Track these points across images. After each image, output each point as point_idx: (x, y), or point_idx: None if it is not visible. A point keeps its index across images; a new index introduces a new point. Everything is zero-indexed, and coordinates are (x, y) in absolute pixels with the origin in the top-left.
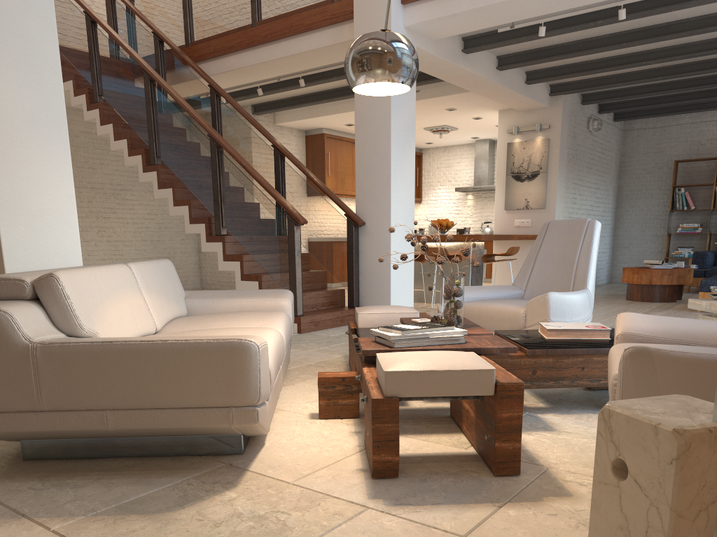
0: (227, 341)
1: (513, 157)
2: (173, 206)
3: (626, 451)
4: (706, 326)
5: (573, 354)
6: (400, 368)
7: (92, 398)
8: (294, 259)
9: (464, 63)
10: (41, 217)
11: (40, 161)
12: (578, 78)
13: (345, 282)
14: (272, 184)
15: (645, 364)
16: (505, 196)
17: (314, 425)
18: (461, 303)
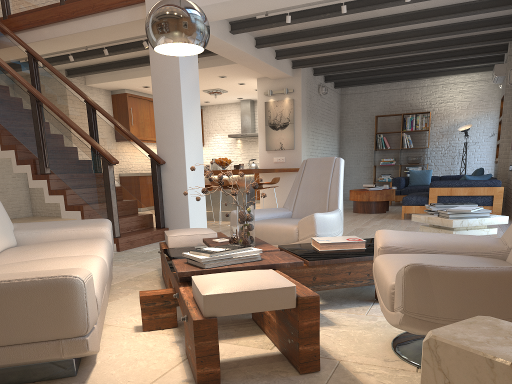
0: (52, 279)
1: (269, 112)
2: (1, 150)
3: (457, 380)
4: (441, 238)
5: (342, 263)
6: (216, 292)
7: None
8: (110, 192)
9: (232, 41)
10: None
11: None
12: (311, 56)
13: (152, 208)
14: (87, 132)
15: (422, 278)
16: (266, 140)
17: (139, 338)
18: (253, 226)
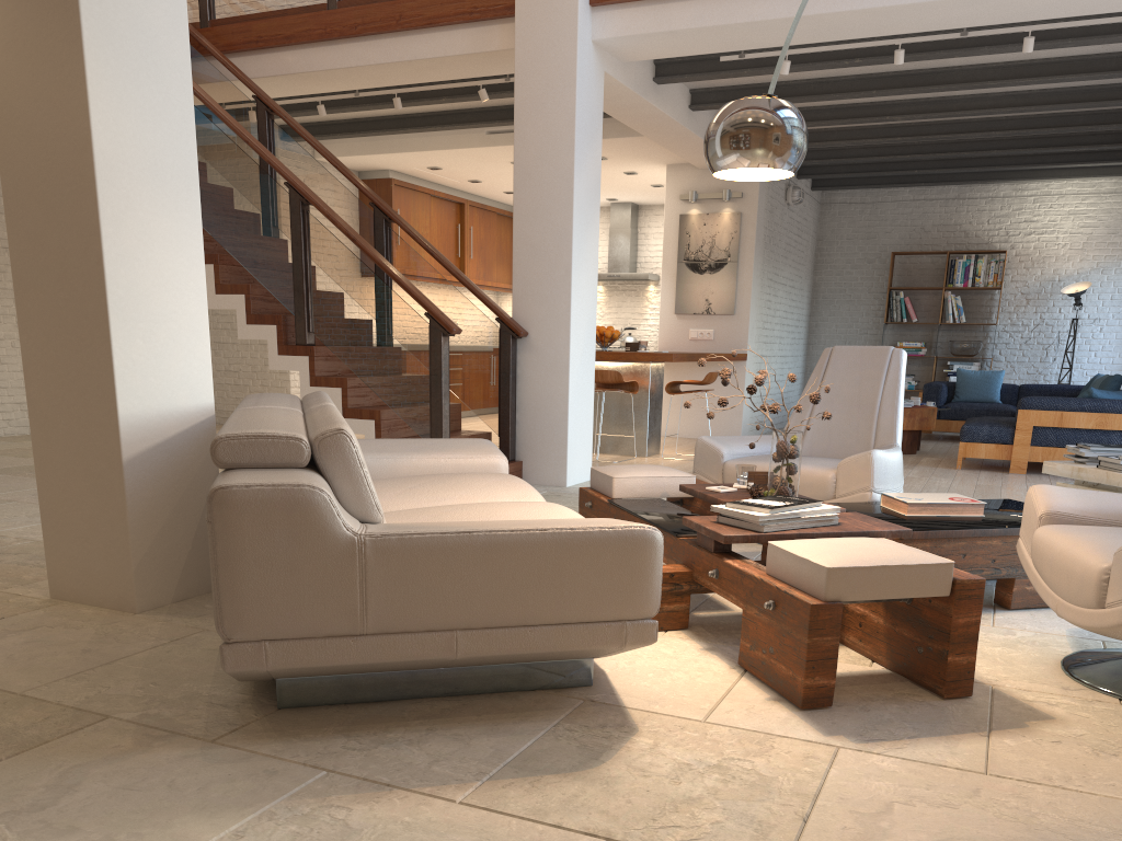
0: (627, 530)
1: (688, 237)
2: (216, 294)
3: None
4: None
5: (954, 537)
6: (844, 564)
7: (438, 614)
8: (440, 387)
9: (655, 99)
10: (164, 325)
11: (165, 234)
12: None
13: (494, 421)
14: (369, 264)
15: None
16: (676, 293)
17: None
18: (799, 468)
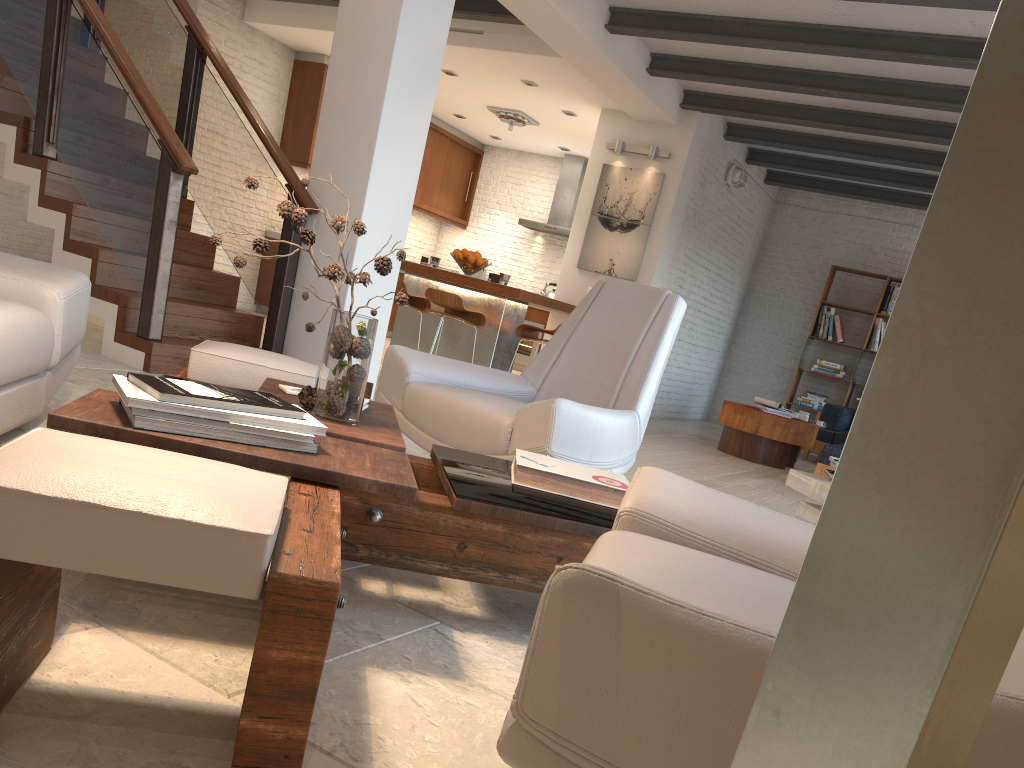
0: None
1: (607, 189)
2: None
3: None
4: (797, 533)
5: (546, 528)
6: (4, 480)
7: None
8: (160, 233)
9: None
10: None
11: None
12: (727, 92)
13: (266, 305)
14: (176, 98)
15: (598, 624)
16: (583, 246)
17: None
18: (361, 373)
